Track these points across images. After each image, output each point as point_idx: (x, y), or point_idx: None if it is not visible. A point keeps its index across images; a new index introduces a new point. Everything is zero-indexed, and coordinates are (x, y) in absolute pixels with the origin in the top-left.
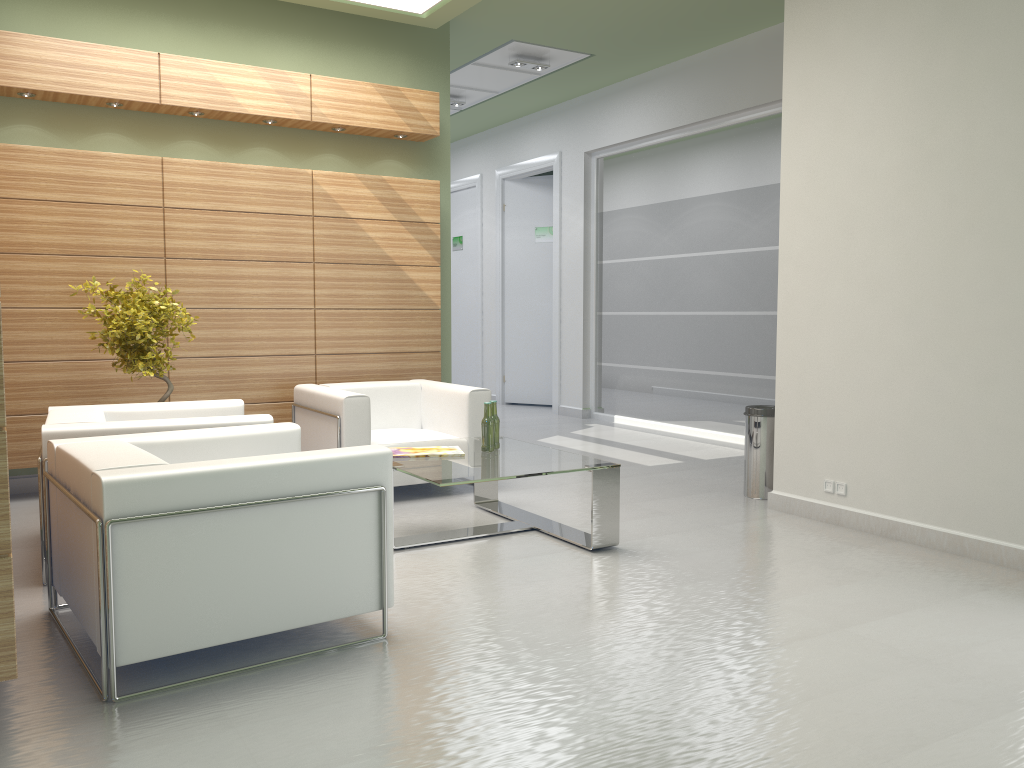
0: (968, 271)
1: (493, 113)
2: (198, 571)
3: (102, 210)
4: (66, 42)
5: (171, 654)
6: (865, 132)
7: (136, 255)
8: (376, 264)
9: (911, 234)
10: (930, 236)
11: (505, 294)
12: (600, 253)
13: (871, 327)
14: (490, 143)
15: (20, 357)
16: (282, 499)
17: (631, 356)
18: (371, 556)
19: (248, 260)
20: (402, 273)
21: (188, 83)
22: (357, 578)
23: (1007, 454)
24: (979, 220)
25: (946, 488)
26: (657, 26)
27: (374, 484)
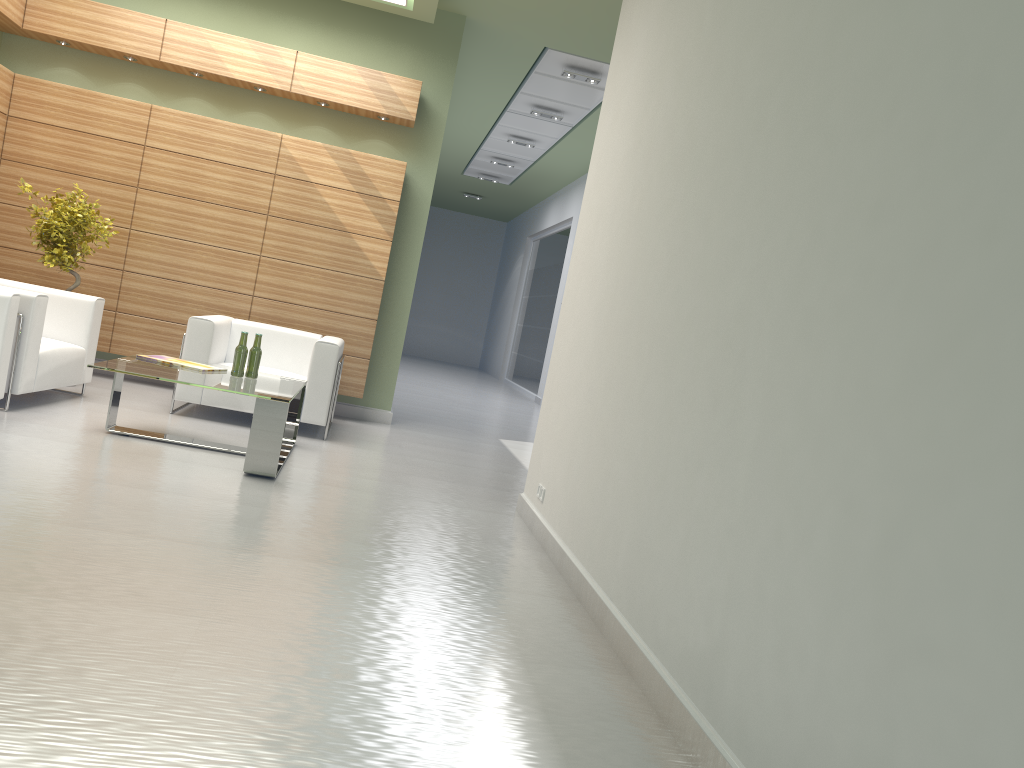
0: (626, 266)
1: None
2: None
3: (94, 140)
4: (93, 3)
5: None
6: (622, 121)
7: (114, 181)
8: (328, 227)
9: (616, 227)
10: (621, 228)
11: None
12: None
13: (585, 325)
14: None
15: (8, 244)
16: None
17: None
18: None
19: (209, 202)
20: (351, 240)
21: (186, 46)
22: None
23: (600, 466)
24: (640, 210)
25: (574, 500)
26: None
27: None
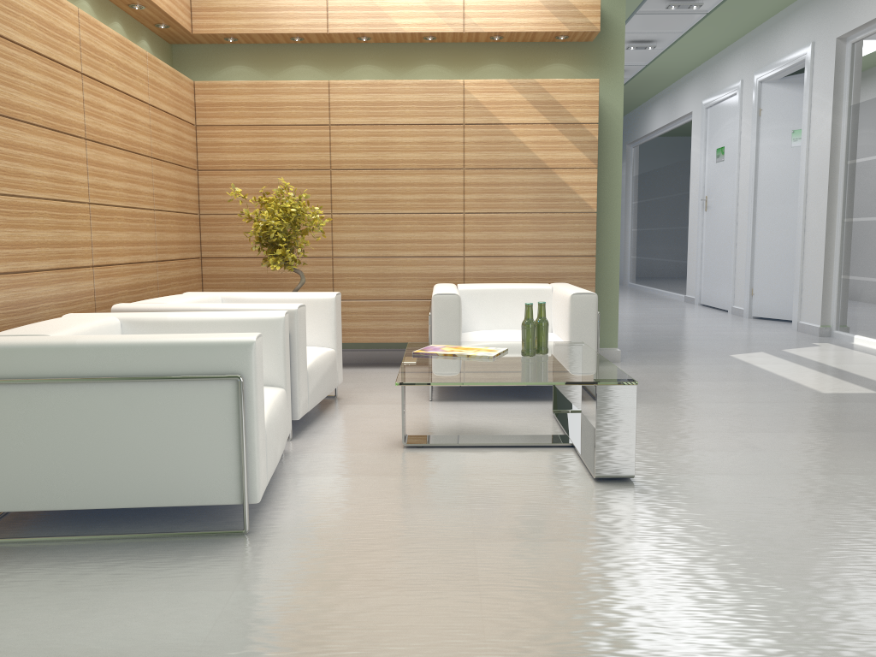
0: None
1: (744, 12)
2: (45, 437)
3: (280, 130)
4: None
5: (23, 510)
6: None
7: (307, 168)
8: (527, 168)
9: None
10: None
11: (757, 203)
12: (850, 151)
13: None
14: (751, 46)
15: (220, 254)
16: (125, 378)
17: (875, 268)
18: (230, 447)
19: (402, 169)
20: (554, 176)
21: (351, 11)
22: (214, 467)
23: None
24: None
25: None
26: None
27: (232, 373)
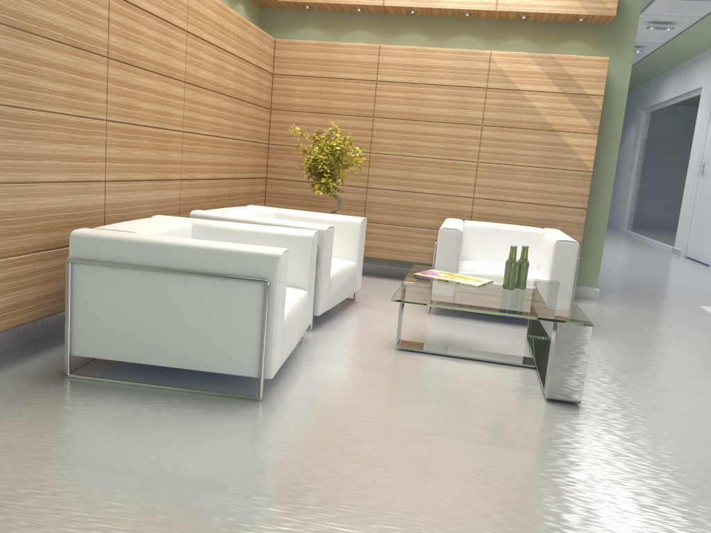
0: None
1: None
2: (125, 308)
3: (337, 83)
4: None
5: (105, 358)
6: None
7: (355, 114)
8: (536, 129)
9: None
10: None
11: None
12: None
13: None
14: None
15: (280, 176)
16: (183, 272)
17: None
18: (254, 334)
19: (431, 121)
20: (559, 138)
21: None
22: (241, 347)
23: None
24: None
25: None
26: None
27: (261, 277)
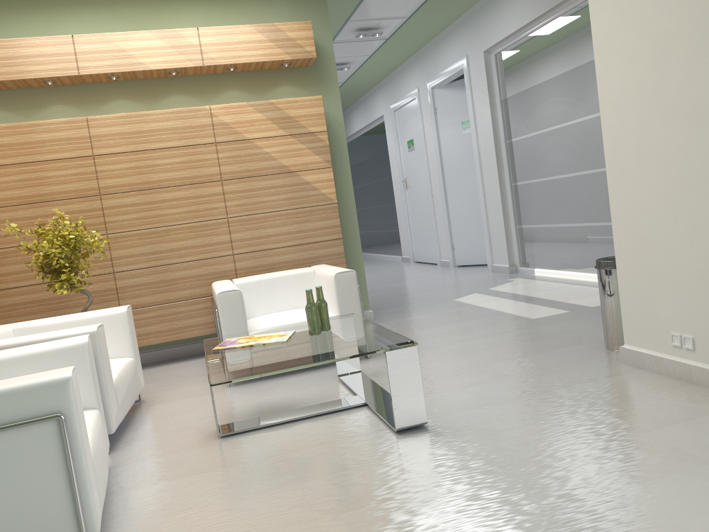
0: None
1: (413, 36)
2: None
3: (46, 165)
4: (0, 41)
5: None
6: None
7: (77, 196)
8: (275, 174)
9: None
10: None
11: (445, 179)
12: (507, 133)
13: (698, 162)
14: (420, 62)
15: (1, 286)
16: None
17: (541, 217)
18: (60, 487)
19: (167, 187)
20: (299, 178)
21: (98, 54)
22: (46, 512)
23: None
24: None
25: None
26: None
27: (51, 413)
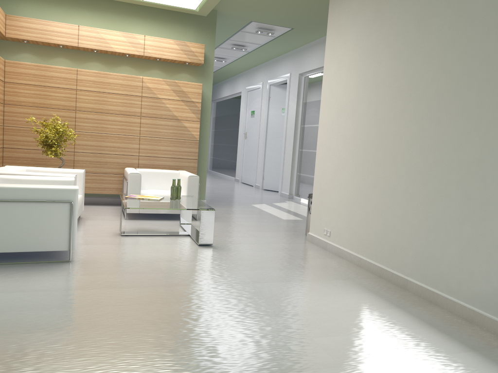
0: (373, 135)
1: (264, 54)
2: None
3: (51, 89)
4: (40, 20)
5: None
6: (347, 68)
7: (63, 108)
8: (169, 119)
9: (357, 117)
10: (363, 118)
11: (267, 138)
12: (302, 121)
13: (343, 159)
14: (267, 68)
15: (14, 146)
16: (25, 201)
17: (309, 171)
18: (66, 228)
19: (111, 113)
20: (181, 123)
21: (90, 38)
22: (59, 236)
23: (378, 221)
24: (377, 111)
25: (359, 235)
26: (314, 16)
27: (68, 200)
